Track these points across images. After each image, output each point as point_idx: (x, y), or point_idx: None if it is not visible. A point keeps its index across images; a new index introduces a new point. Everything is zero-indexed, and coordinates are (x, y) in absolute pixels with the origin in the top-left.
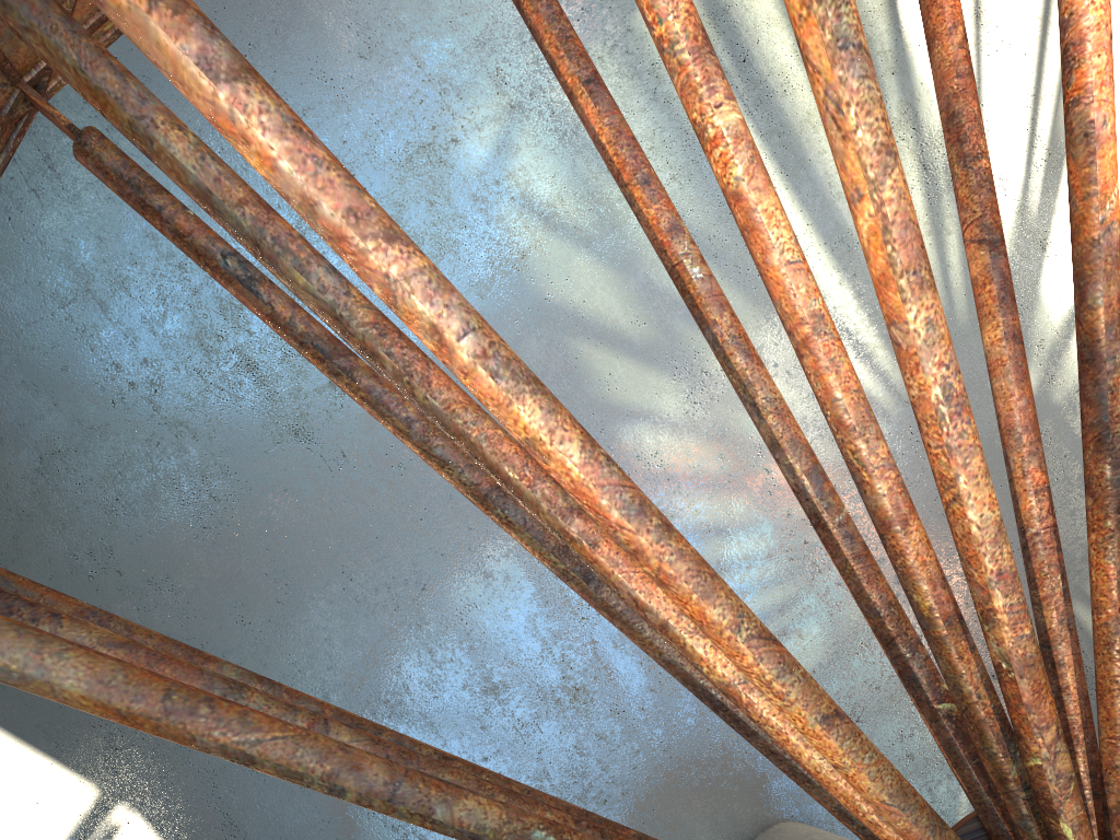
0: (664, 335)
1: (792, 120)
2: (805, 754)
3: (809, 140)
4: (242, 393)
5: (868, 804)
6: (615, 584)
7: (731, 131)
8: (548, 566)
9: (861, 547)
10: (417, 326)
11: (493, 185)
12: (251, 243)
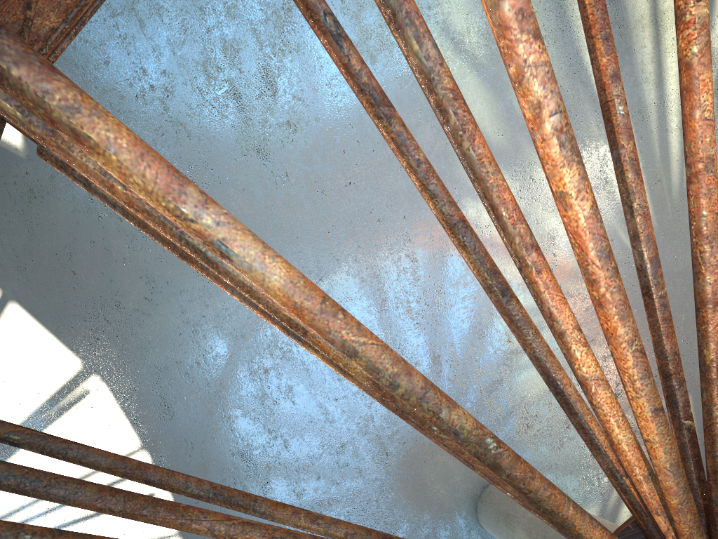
0: (512, 146)
1: (630, 18)
2: (616, 431)
3: (637, 36)
4: (227, 113)
5: (641, 469)
6: (542, 300)
7: (700, 20)
8: (480, 280)
9: (668, 314)
10: (527, 100)
11: (426, 9)
12: (390, 12)
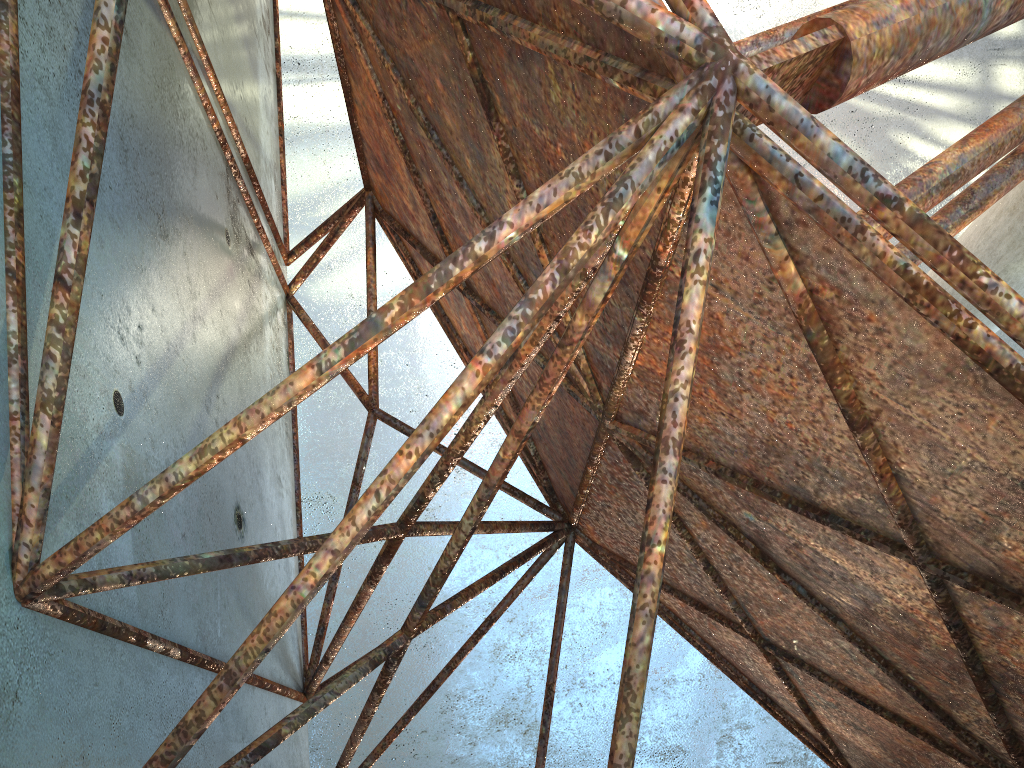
0: None
1: None
2: None
3: None
4: None
5: None
6: None
7: None
8: None
9: None
10: None
11: None
12: None
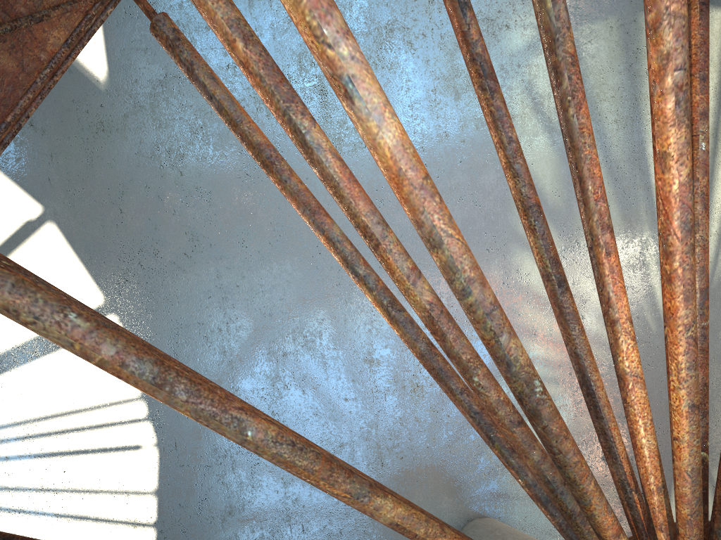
0: (566, 209)
1: None
2: (641, 434)
3: None
4: (309, 105)
5: (656, 479)
6: (603, 283)
7: None
8: (541, 266)
9: (706, 346)
10: (658, 49)
11: (516, 66)
12: None
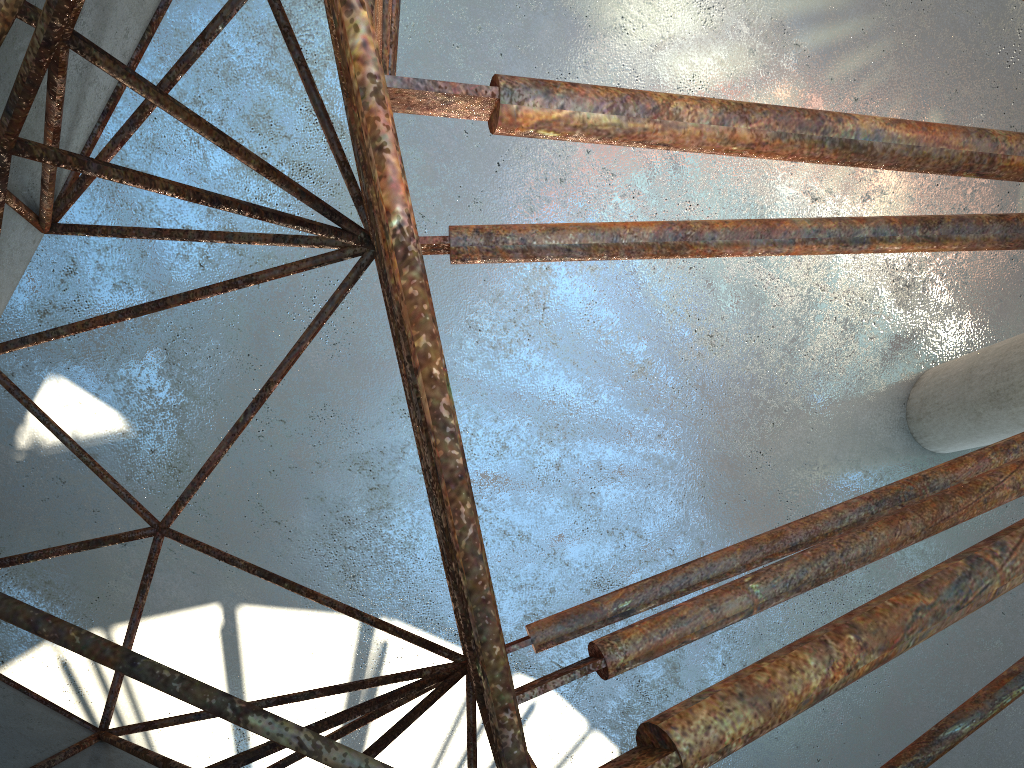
0: None
1: None
2: None
3: None
4: None
5: None
6: None
7: None
8: None
9: None
10: None
11: None
12: None
